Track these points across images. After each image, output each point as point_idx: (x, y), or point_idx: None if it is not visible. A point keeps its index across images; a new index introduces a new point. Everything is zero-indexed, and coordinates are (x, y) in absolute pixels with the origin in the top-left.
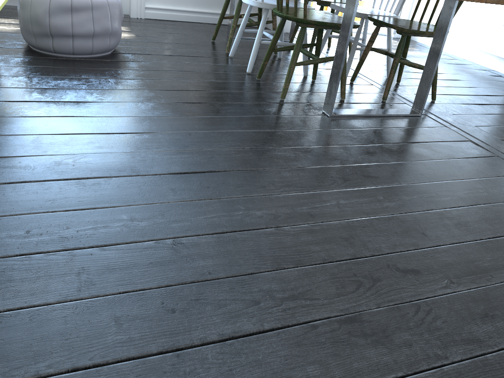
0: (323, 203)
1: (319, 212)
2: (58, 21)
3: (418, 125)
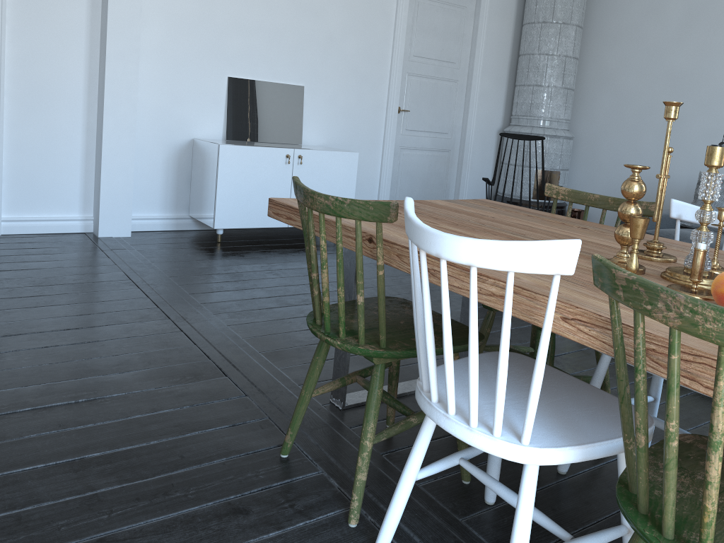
0: None
1: None
2: None
3: None
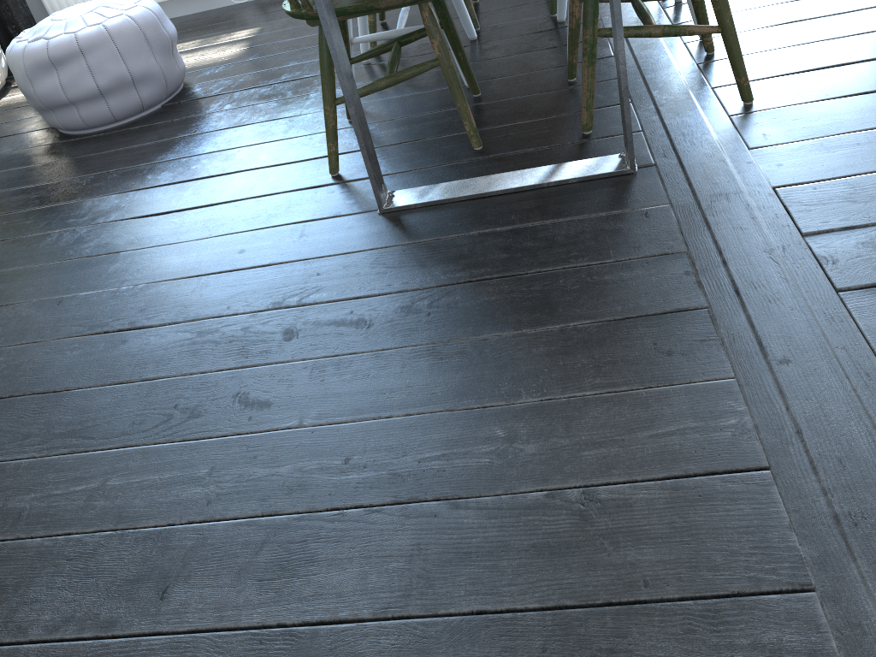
0: (74, 485)
1: (38, 512)
2: (43, 86)
3: (587, 209)
